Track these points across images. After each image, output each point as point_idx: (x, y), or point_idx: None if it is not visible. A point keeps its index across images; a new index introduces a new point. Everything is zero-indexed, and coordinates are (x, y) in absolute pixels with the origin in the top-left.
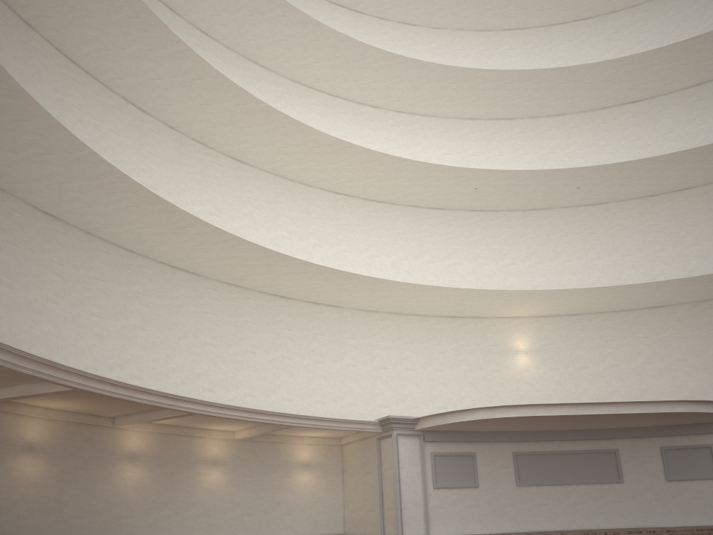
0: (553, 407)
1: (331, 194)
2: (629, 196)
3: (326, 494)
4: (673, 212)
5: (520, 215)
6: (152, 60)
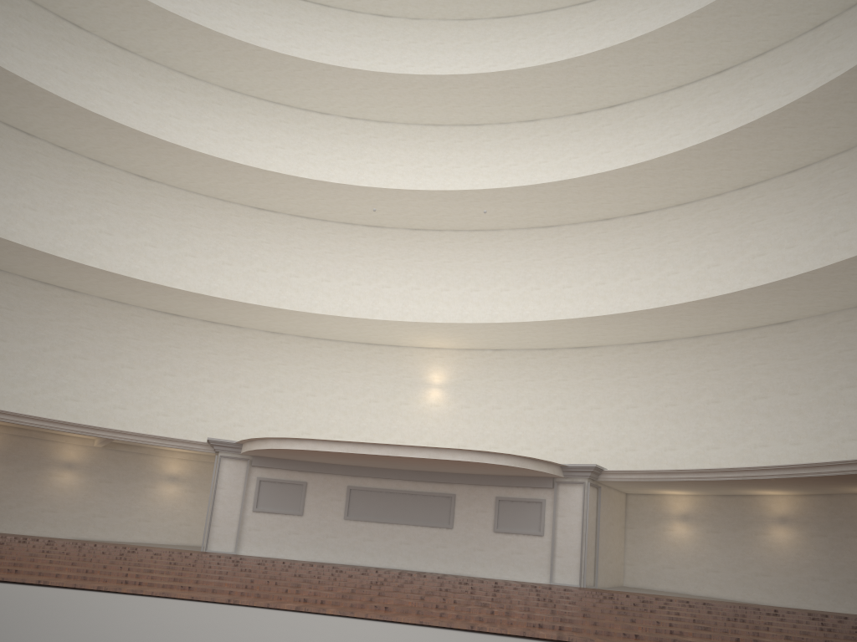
0: (334, 443)
1: (252, 210)
2: (580, 219)
3: (192, 507)
4: (623, 240)
5: (465, 236)
6: (6, 92)
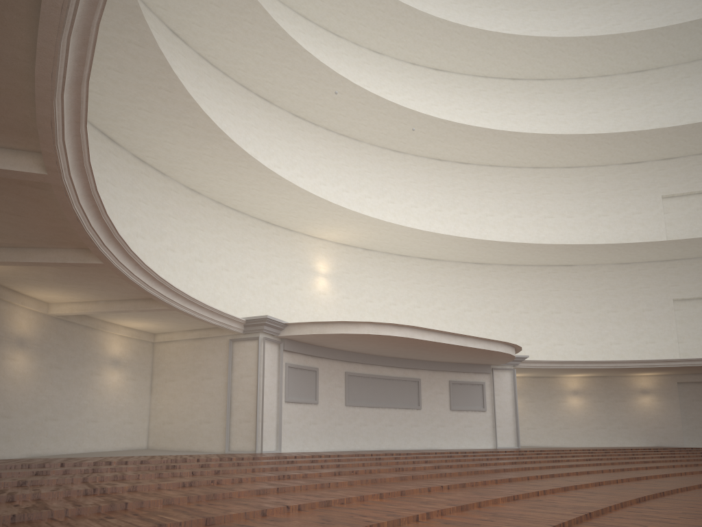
0: (425, 332)
1: (168, 31)
2: (424, 154)
3: (134, 400)
4: (452, 180)
5: (335, 138)
6: None
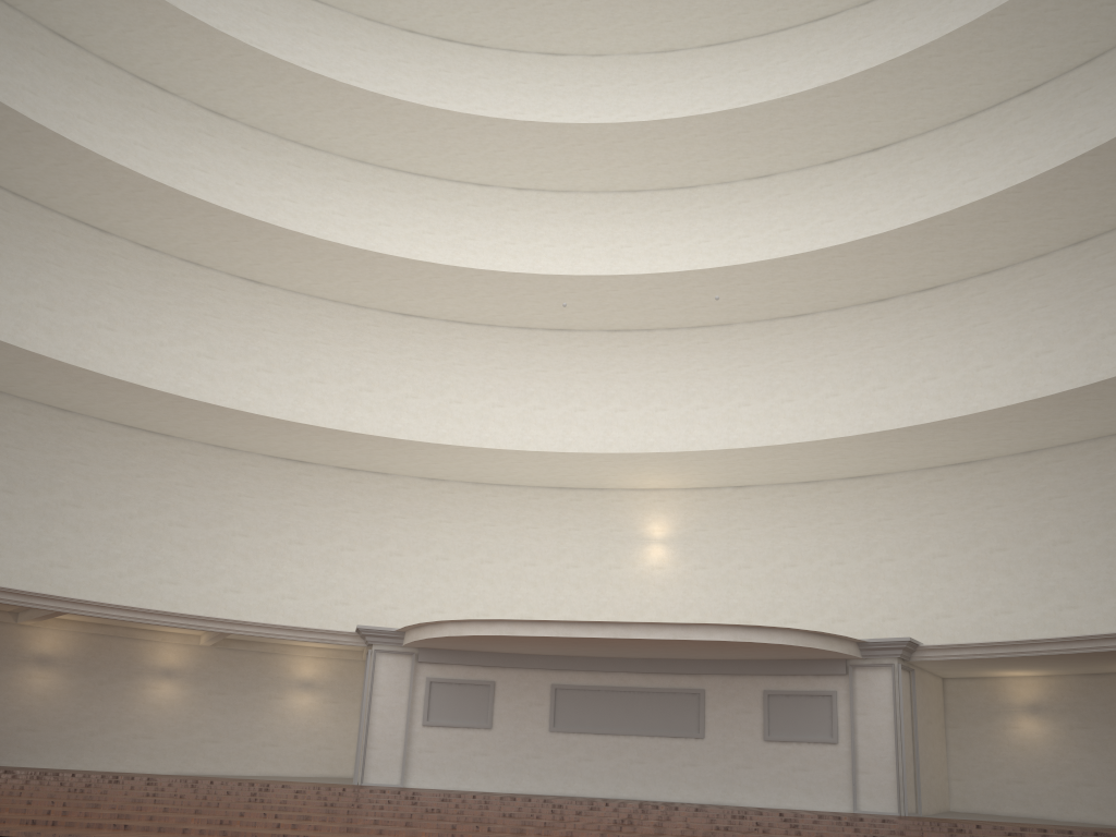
0: (539, 624)
1: (395, 317)
2: (844, 303)
3: (334, 724)
4: (907, 327)
5: (684, 336)
6: (75, 175)
